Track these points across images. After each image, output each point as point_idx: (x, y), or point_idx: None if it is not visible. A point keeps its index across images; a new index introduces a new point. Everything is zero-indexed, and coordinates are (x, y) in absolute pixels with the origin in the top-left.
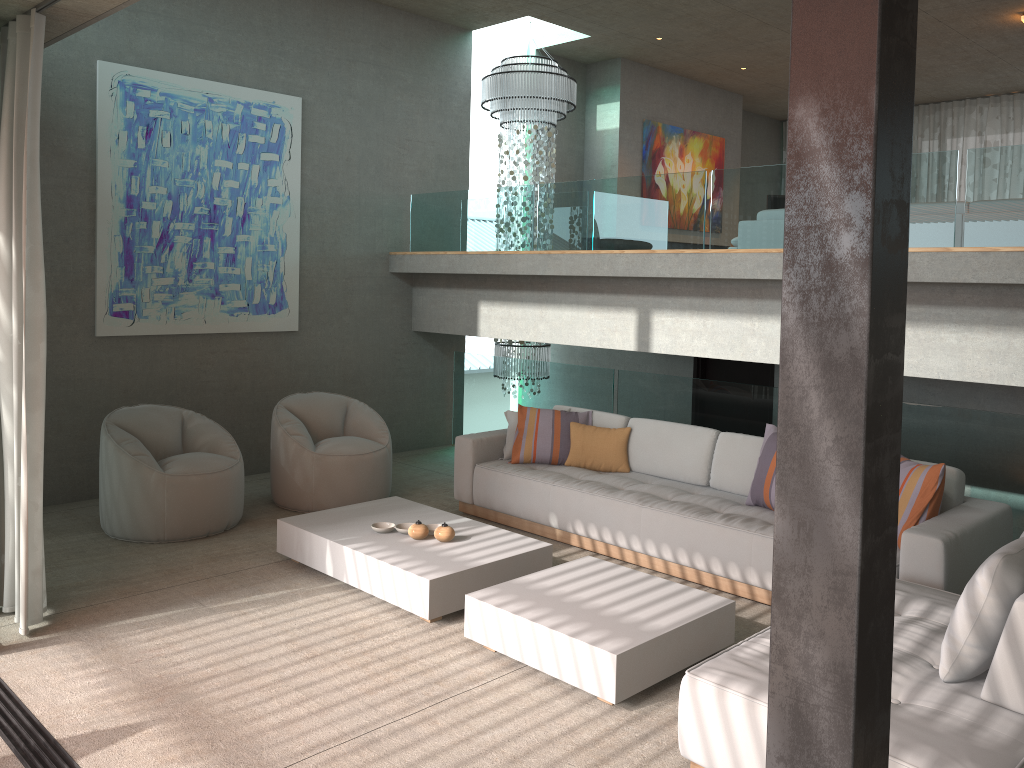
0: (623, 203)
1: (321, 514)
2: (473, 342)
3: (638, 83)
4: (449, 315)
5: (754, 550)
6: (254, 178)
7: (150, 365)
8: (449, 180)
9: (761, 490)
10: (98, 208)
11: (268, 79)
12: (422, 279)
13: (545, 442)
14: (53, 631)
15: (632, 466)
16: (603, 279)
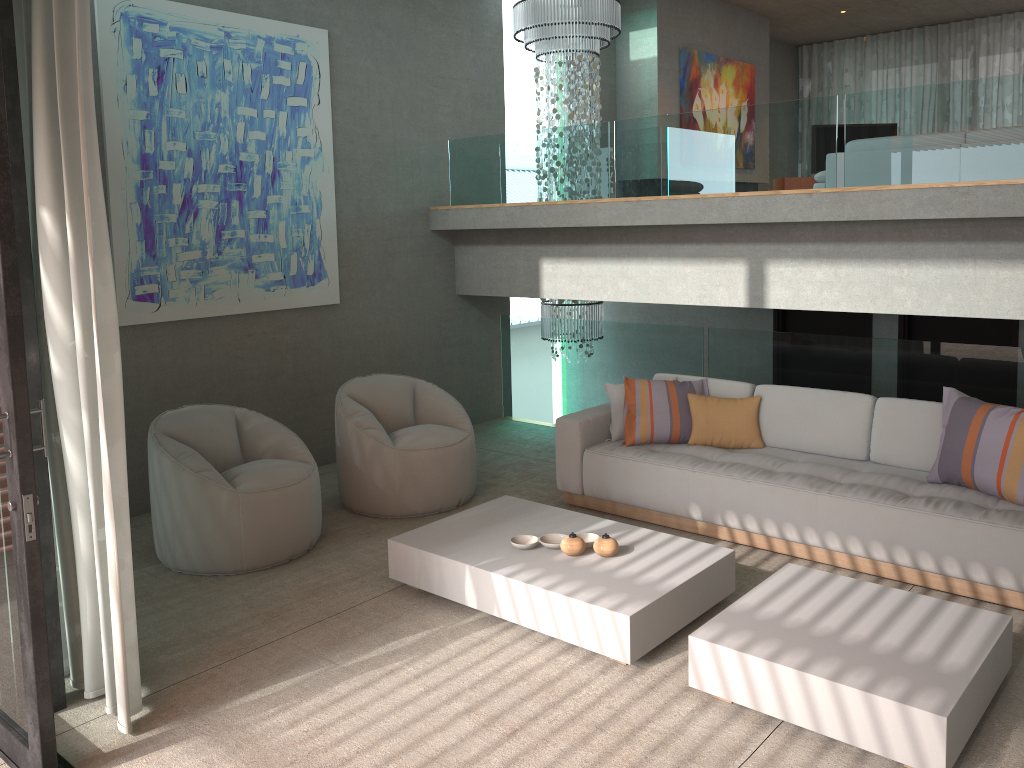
0: (727, 138)
1: (435, 528)
2: (515, 303)
3: (673, 6)
4: (503, 275)
5: (980, 542)
6: (282, 127)
7: (181, 355)
8: (485, 122)
9: (957, 466)
10: (109, 171)
11: (289, 8)
12: (466, 236)
13: (663, 419)
14: (161, 722)
15: (766, 440)
16: (701, 227)
